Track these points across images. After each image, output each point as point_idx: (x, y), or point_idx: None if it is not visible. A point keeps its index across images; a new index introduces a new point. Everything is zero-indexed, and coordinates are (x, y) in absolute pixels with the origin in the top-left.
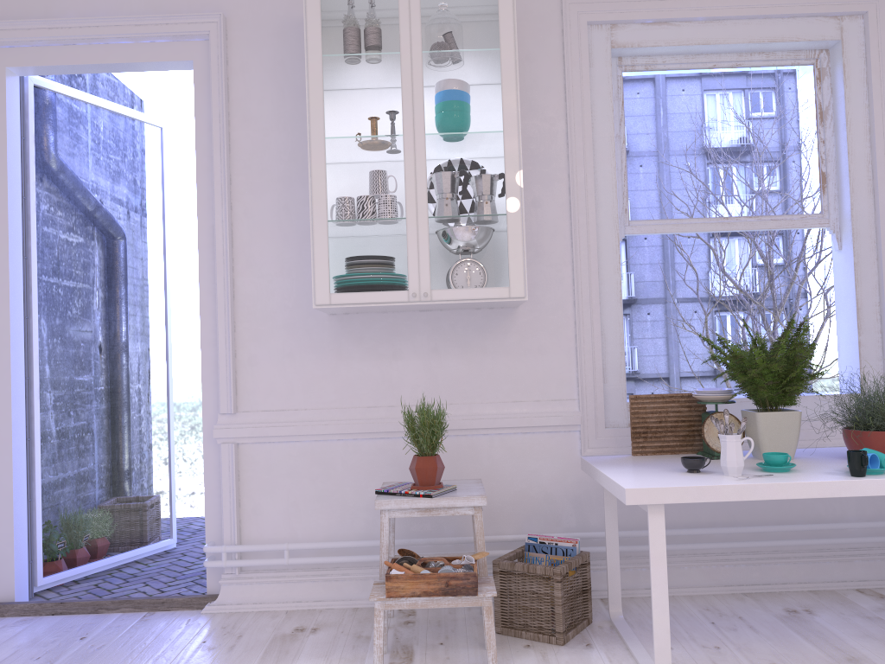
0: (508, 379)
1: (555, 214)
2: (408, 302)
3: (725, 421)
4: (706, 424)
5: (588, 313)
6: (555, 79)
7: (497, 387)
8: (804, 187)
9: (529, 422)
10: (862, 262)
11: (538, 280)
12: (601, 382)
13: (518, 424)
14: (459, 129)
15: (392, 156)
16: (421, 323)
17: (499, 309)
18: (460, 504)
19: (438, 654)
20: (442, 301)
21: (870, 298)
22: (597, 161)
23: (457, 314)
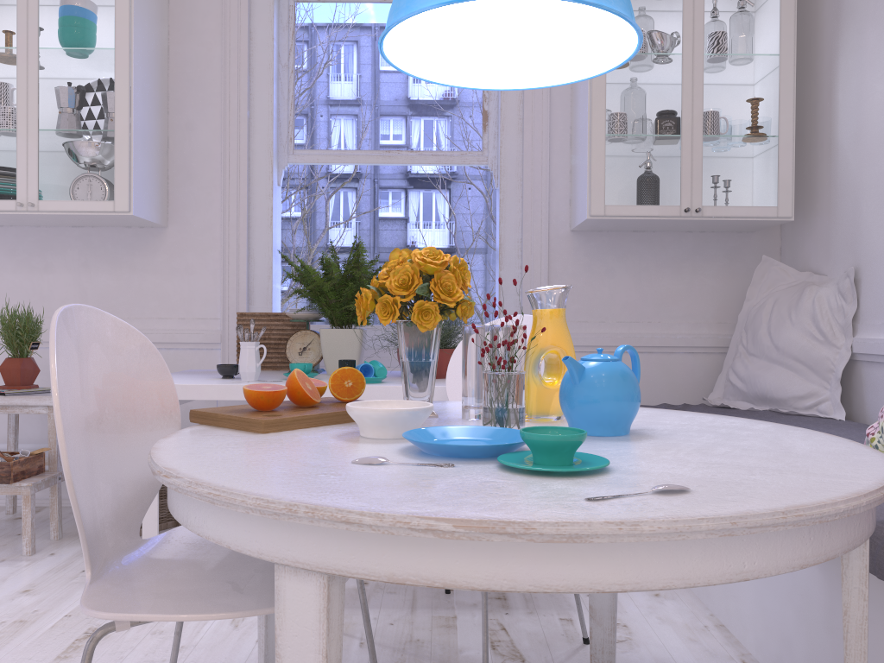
0: (155, 296)
1: (208, 138)
2: (17, 211)
3: (251, 330)
4: (290, 341)
5: (235, 236)
6: (214, 4)
7: (144, 304)
8: (467, 124)
9: (171, 338)
10: (508, 199)
11: (188, 202)
12: (244, 303)
13: (160, 339)
14: (72, 44)
15: (6, 68)
16: (73, 239)
17: (149, 228)
18: (32, 403)
19: (1, 542)
20: (50, 212)
21: (513, 235)
22: (255, 88)
23: (108, 231)
